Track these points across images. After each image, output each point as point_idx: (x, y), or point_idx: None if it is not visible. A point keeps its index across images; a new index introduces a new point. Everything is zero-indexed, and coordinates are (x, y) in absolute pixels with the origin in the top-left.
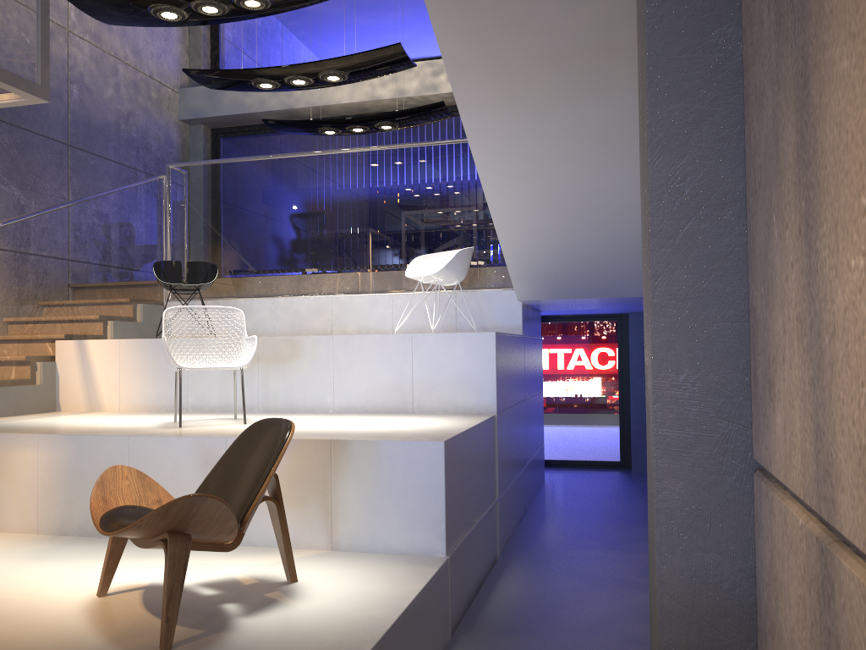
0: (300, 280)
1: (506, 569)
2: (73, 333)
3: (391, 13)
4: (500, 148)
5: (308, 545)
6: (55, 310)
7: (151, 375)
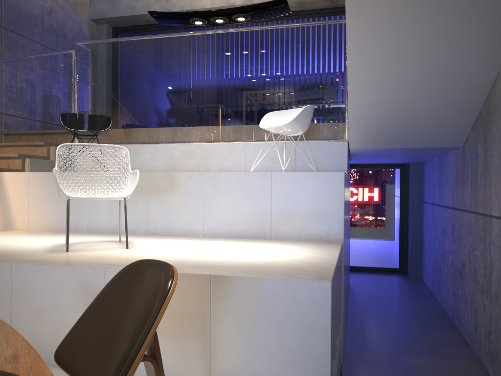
0: (175, 131)
1: None
2: None
3: None
4: None
5: None
6: None
7: (54, 201)
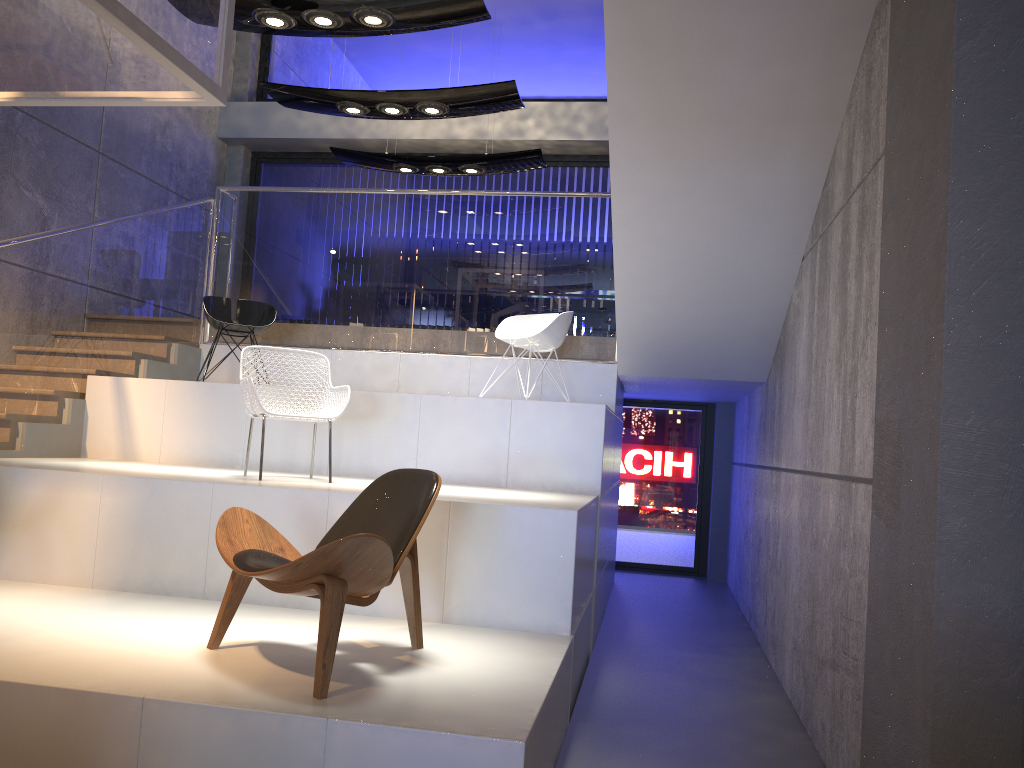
0: (365, 332)
1: (604, 664)
2: (105, 369)
3: (475, 45)
4: (643, 205)
5: None
6: (90, 340)
7: (202, 423)
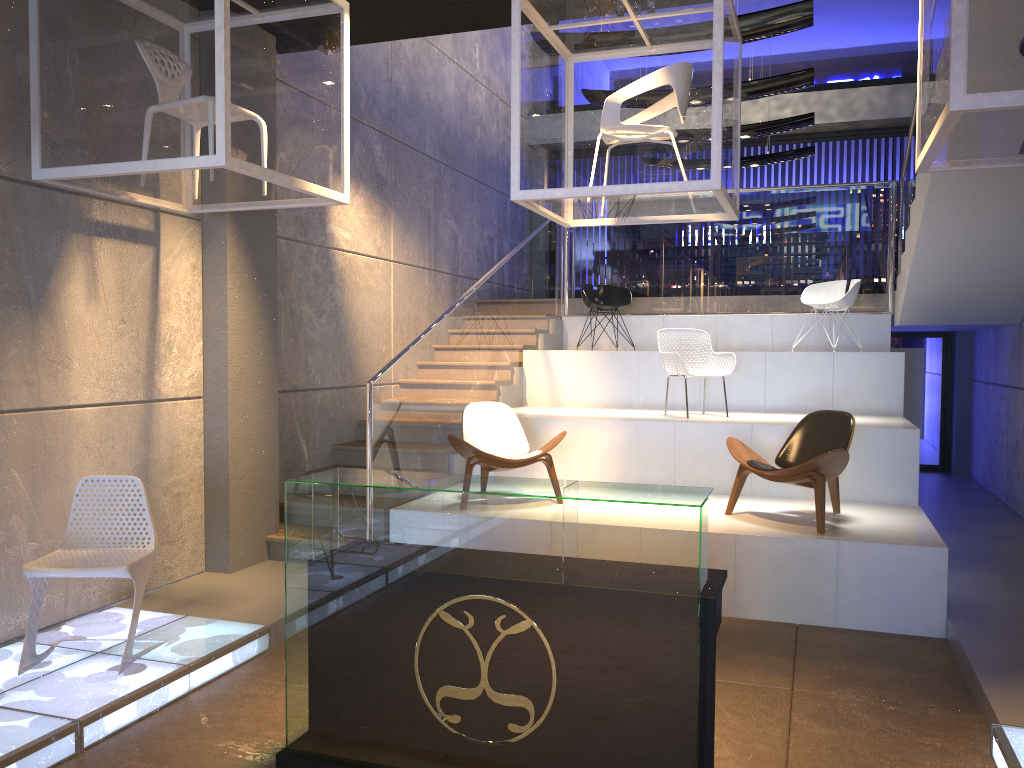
0: (687, 301)
1: None
2: (527, 344)
3: None
4: (944, 221)
5: (813, 497)
6: (521, 326)
7: (607, 379)
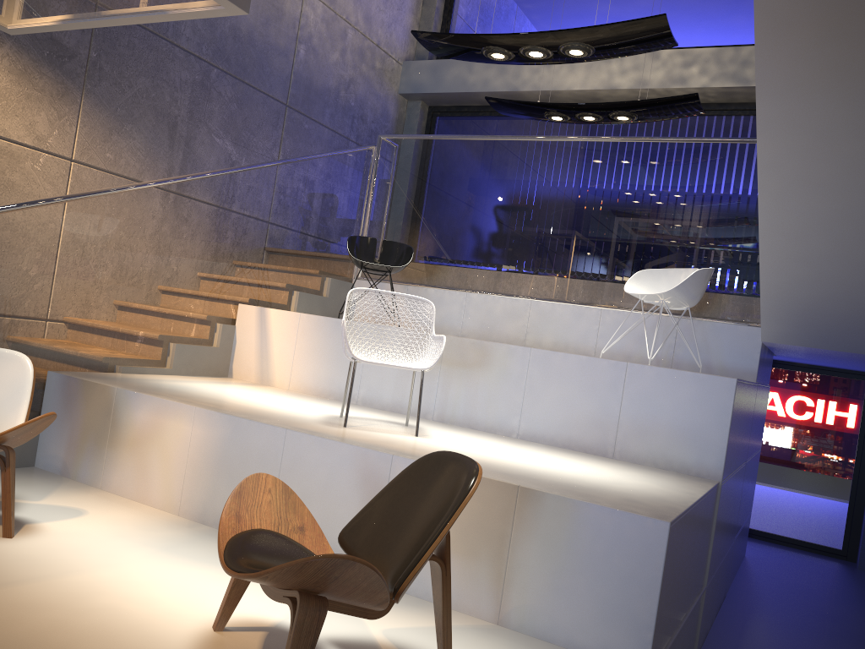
0: (499, 277)
1: None
2: (257, 299)
3: None
4: (799, 144)
5: (468, 610)
6: (243, 272)
7: (326, 357)
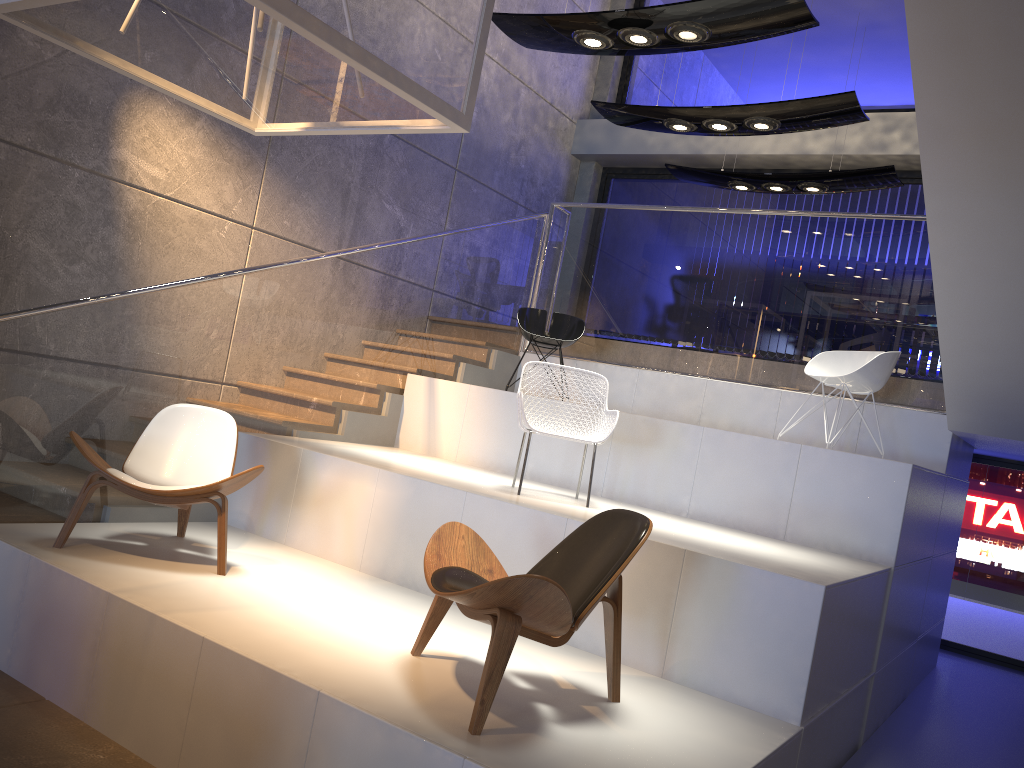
0: (673, 354)
1: (869, 764)
2: (425, 369)
3: (844, 52)
4: (969, 237)
5: (634, 663)
6: (413, 341)
7: (495, 430)
